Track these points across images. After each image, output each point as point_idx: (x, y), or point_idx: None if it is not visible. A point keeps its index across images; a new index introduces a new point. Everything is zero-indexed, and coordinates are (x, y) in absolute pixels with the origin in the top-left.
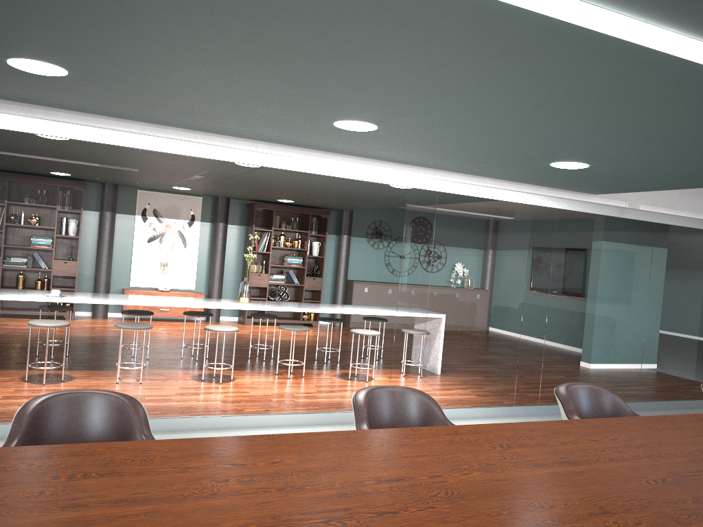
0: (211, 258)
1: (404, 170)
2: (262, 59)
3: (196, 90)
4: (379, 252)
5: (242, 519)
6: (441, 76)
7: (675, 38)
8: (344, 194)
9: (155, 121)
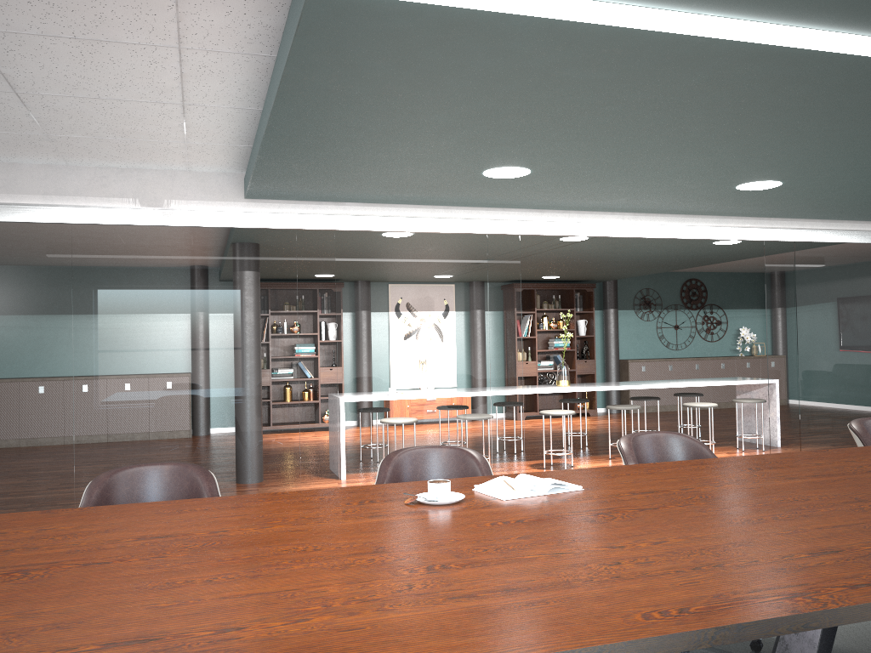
0: None
1: (761, 223)
2: (744, 140)
3: (635, 173)
4: (650, 324)
5: None
6: None
7: None
8: (639, 260)
9: (541, 206)
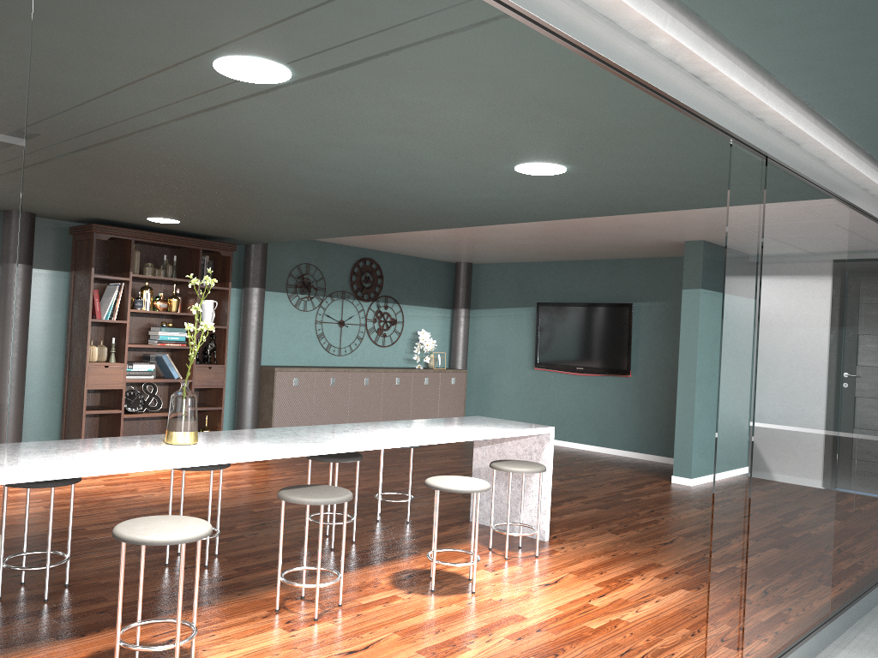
0: None
1: (753, 88)
2: None
3: None
4: (308, 316)
5: None
6: None
7: None
8: (339, 199)
9: None
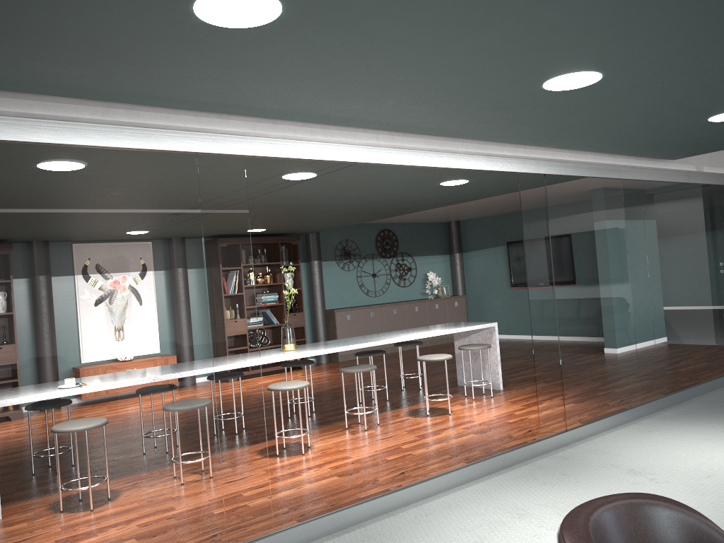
0: None
1: (518, 152)
2: None
3: (445, 34)
4: (351, 273)
5: None
6: None
7: None
8: (354, 207)
9: (276, 111)
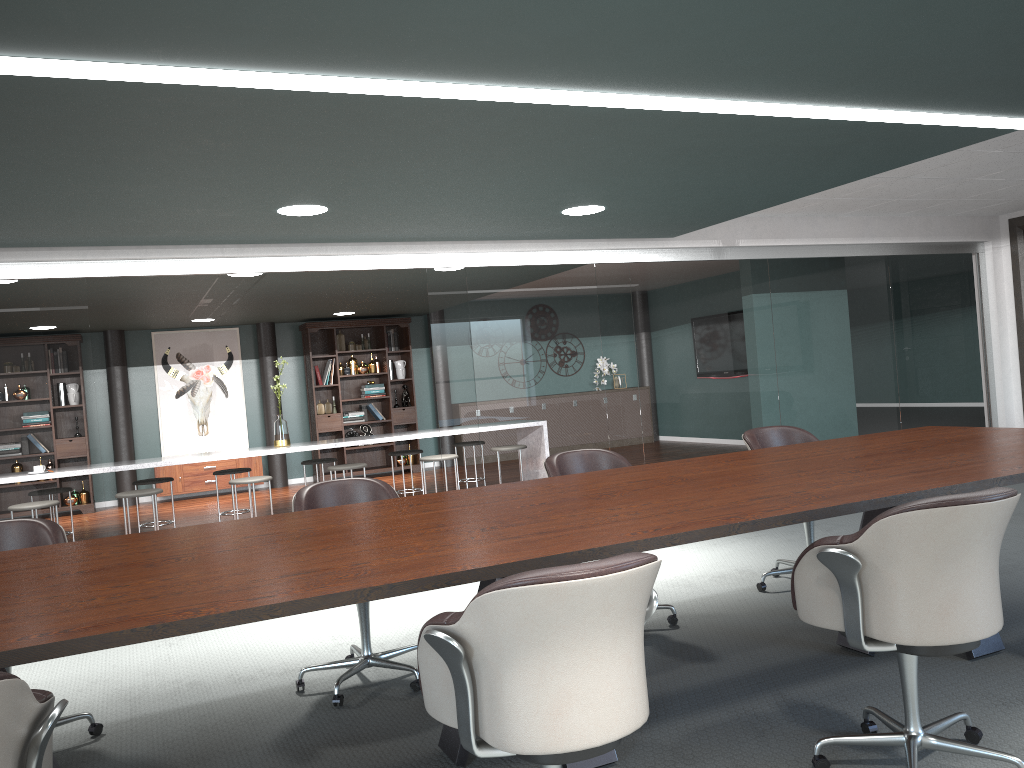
0: (263, 404)
1: (413, 249)
2: (134, 165)
3: (102, 204)
4: None
5: (91, 567)
6: (317, 150)
7: (460, 89)
8: (400, 291)
9: (92, 243)
